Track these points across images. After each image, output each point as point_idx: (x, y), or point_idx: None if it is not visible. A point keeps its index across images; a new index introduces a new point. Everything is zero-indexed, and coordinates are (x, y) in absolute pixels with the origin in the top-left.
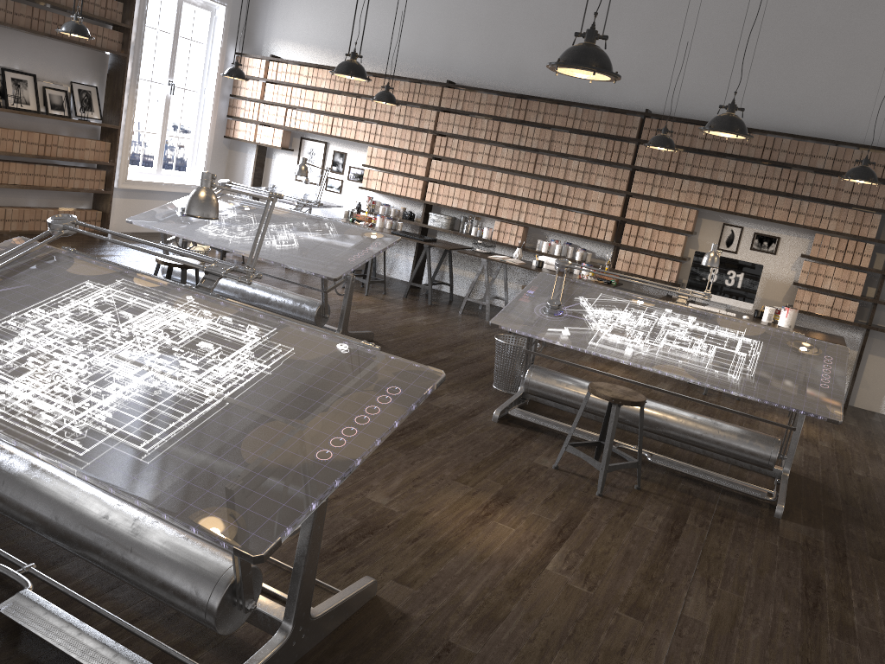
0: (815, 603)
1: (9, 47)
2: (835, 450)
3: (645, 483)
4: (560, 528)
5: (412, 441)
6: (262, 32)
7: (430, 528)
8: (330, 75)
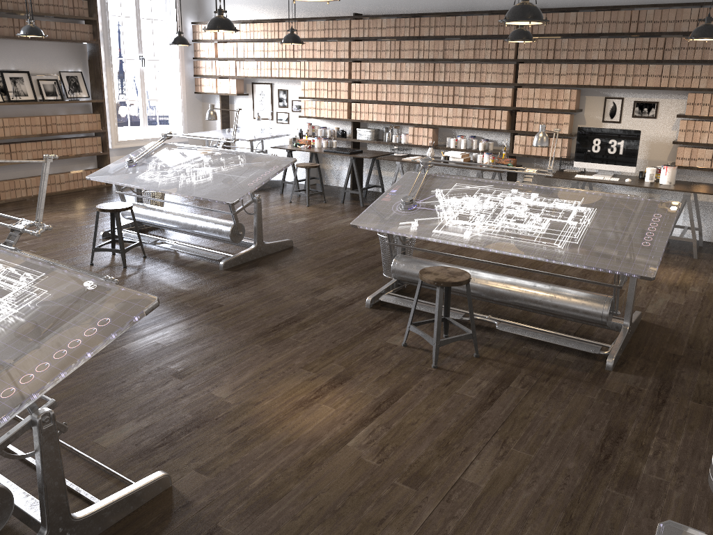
0: (608, 454)
1: (3, 53)
2: (704, 294)
3: (486, 350)
4: (380, 404)
5: (281, 335)
6: (209, 1)
7: (255, 416)
8: (263, 27)
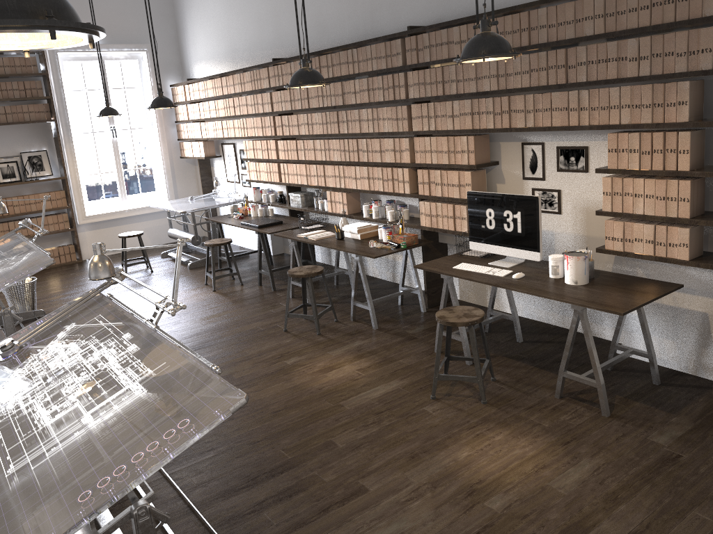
0: None
1: None
2: (495, 519)
3: None
4: None
5: None
6: (187, 61)
7: None
8: (212, 84)
